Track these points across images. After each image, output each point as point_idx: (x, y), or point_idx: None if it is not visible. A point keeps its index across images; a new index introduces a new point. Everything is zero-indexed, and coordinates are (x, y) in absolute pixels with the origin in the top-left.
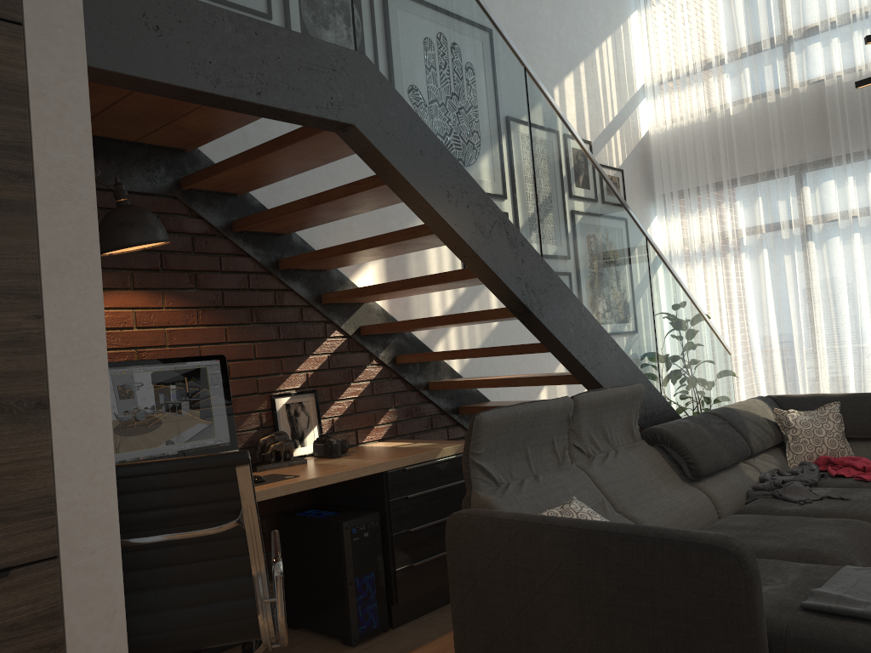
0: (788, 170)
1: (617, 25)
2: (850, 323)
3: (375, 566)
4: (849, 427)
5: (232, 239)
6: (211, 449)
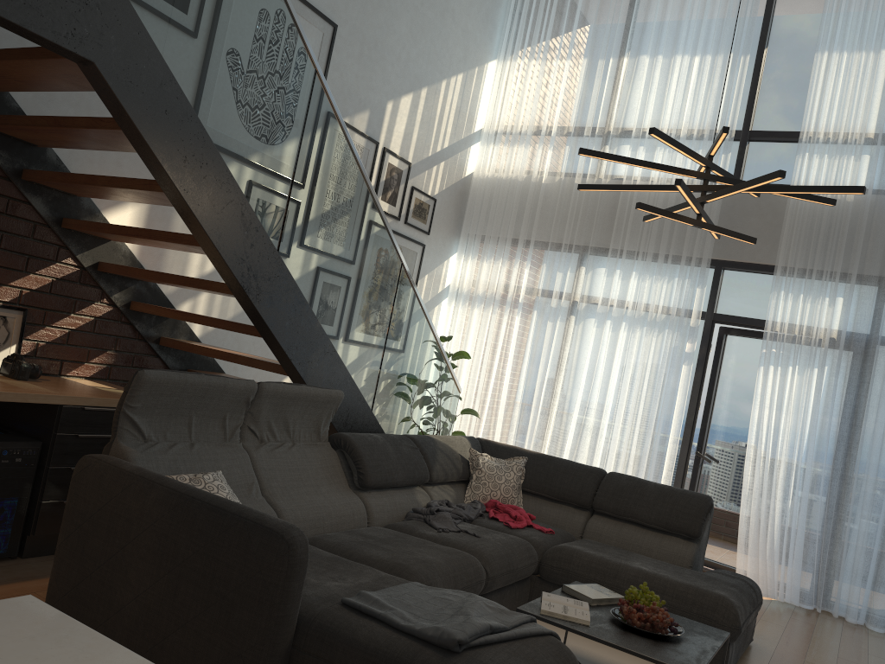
0: (573, 247)
1: (473, 66)
2: (580, 396)
3: (19, 493)
4: (527, 481)
5: None
6: None
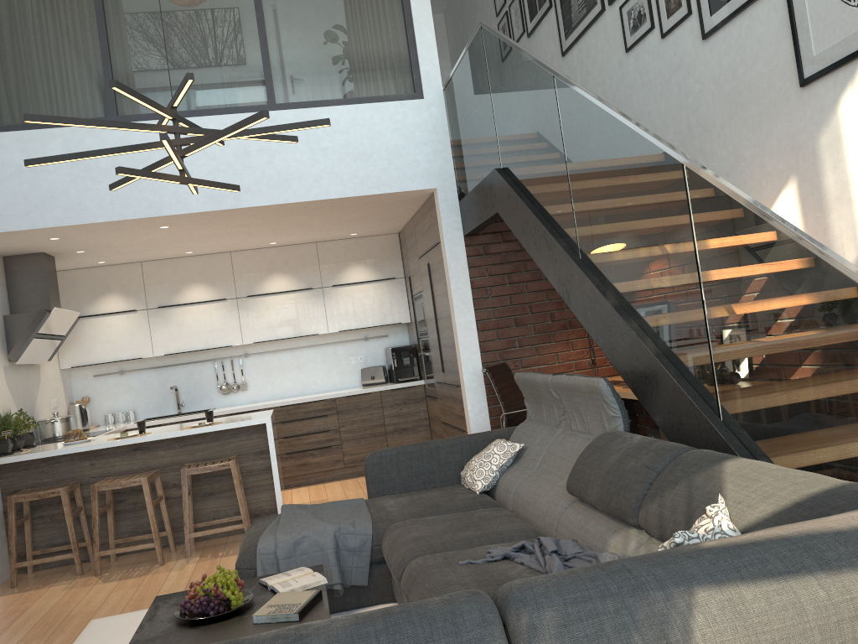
0: None
1: None
2: None
3: None
4: None
5: None
6: None
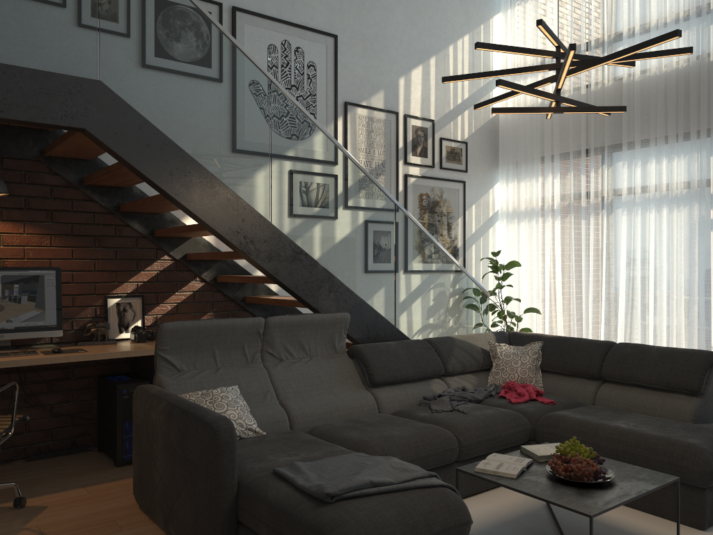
0: (590, 150)
1: (478, 24)
2: (622, 279)
3: None
4: (544, 362)
5: (82, 190)
6: (41, 328)
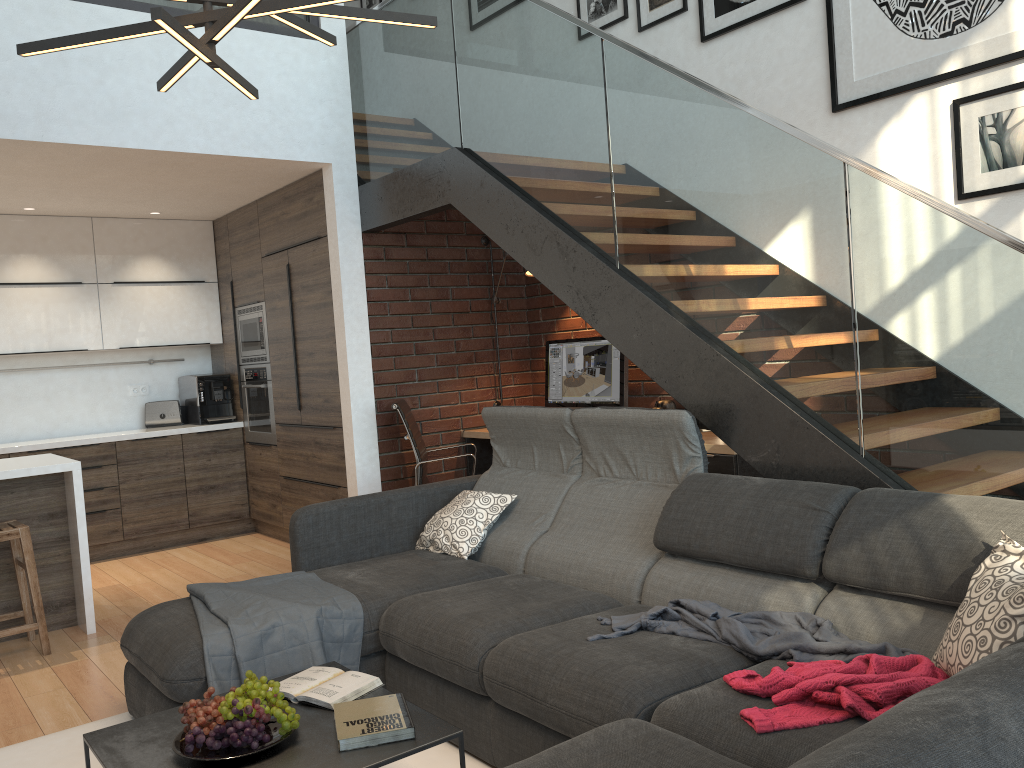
0: None
1: None
2: None
3: None
4: None
5: None
6: (608, 404)
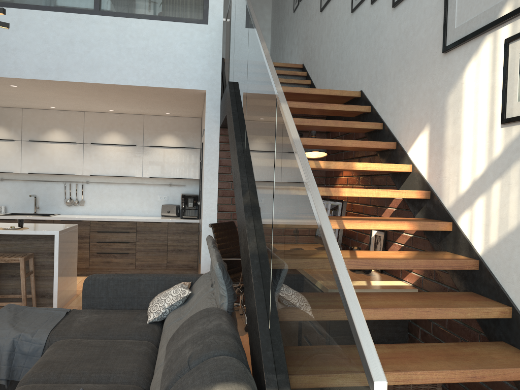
0: None
1: None
2: None
3: None
4: None
5: (367, 138)
6: None
